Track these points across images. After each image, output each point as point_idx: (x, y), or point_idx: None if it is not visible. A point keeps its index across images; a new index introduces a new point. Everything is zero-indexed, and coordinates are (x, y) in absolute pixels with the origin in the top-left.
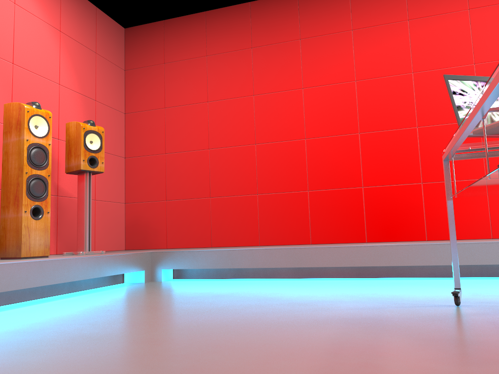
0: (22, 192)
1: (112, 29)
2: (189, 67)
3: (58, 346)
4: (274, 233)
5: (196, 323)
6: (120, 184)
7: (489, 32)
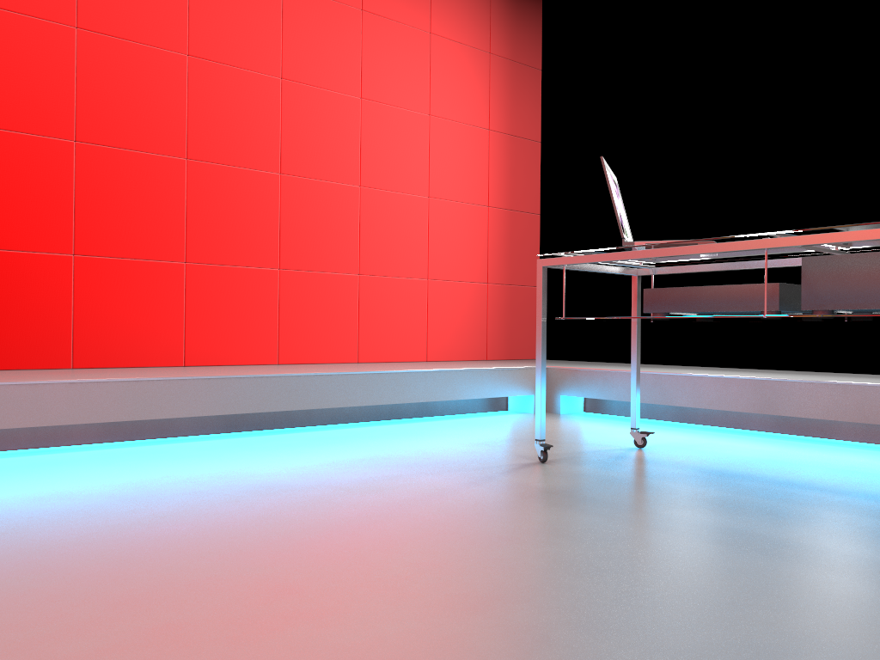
0: None
1: None
2: None
3: None
4: None
5: (385, 553)
6: None
7: (381, 58)
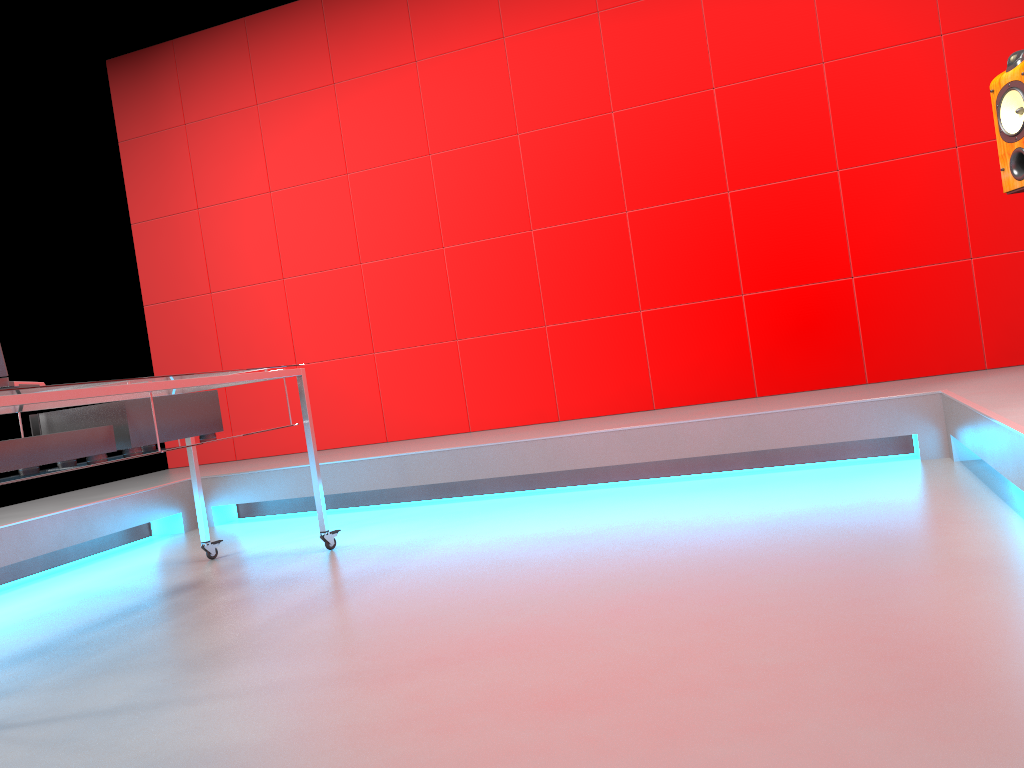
0: None
1: None
2: None
3: (662, 569)
4: None
5: (501, 627)
6: None
7: None
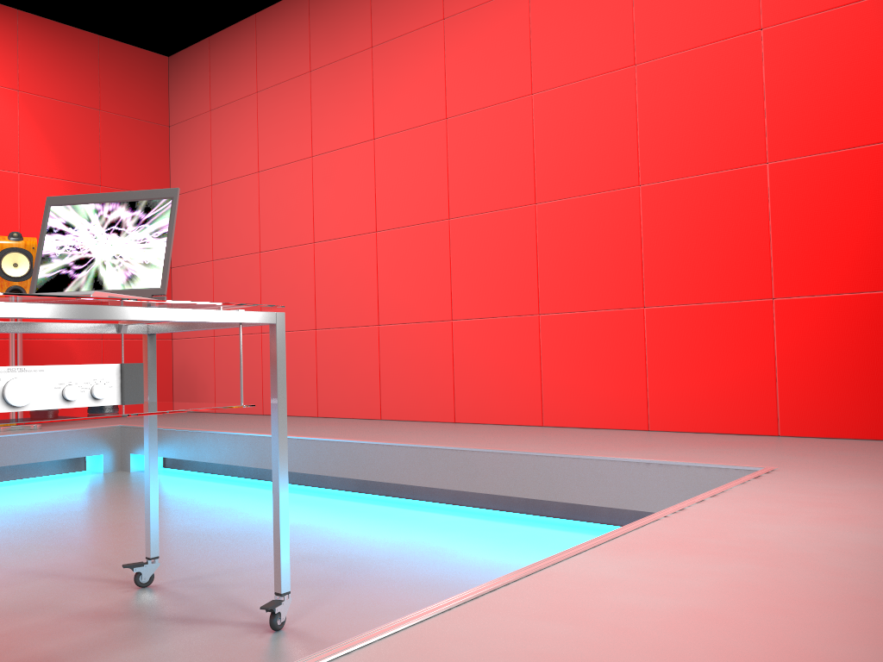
0: None
1: (139, 64)
2: (238, 114)
3: None
4: (335, 396)
5: None
6: None
7: None
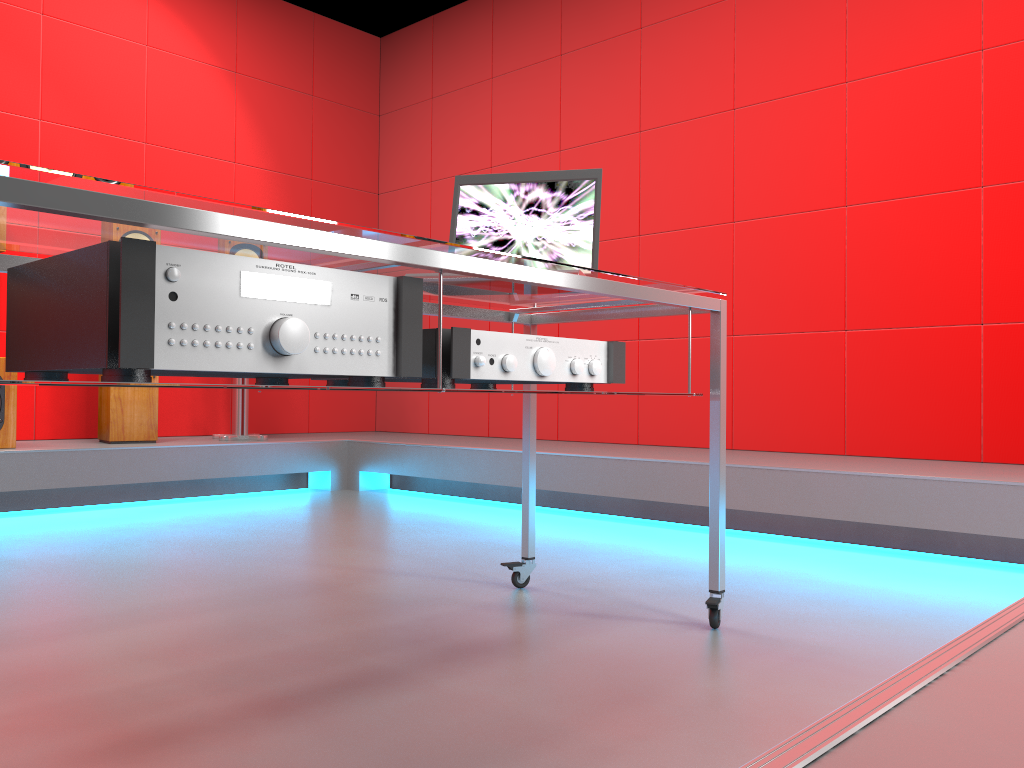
0: None
1: (351, 45)
2: (467, 102)
3: None
4: (580, 418)
5: (129, 560)
6: None
7: None
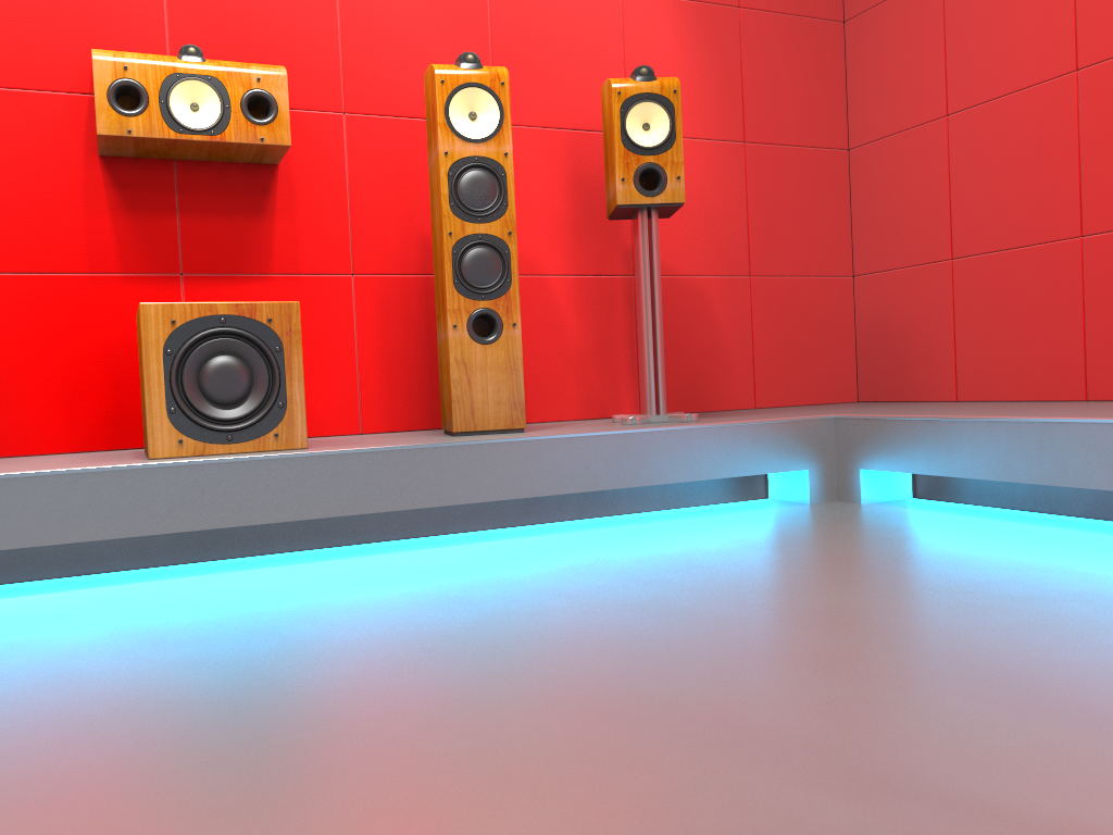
0: (444, 280)
1: None
2: None
3: (19, 718)
4: None
5: (414, 727)
6: (834, 225)
7: None
